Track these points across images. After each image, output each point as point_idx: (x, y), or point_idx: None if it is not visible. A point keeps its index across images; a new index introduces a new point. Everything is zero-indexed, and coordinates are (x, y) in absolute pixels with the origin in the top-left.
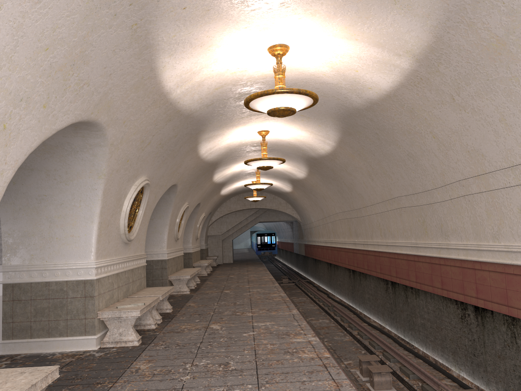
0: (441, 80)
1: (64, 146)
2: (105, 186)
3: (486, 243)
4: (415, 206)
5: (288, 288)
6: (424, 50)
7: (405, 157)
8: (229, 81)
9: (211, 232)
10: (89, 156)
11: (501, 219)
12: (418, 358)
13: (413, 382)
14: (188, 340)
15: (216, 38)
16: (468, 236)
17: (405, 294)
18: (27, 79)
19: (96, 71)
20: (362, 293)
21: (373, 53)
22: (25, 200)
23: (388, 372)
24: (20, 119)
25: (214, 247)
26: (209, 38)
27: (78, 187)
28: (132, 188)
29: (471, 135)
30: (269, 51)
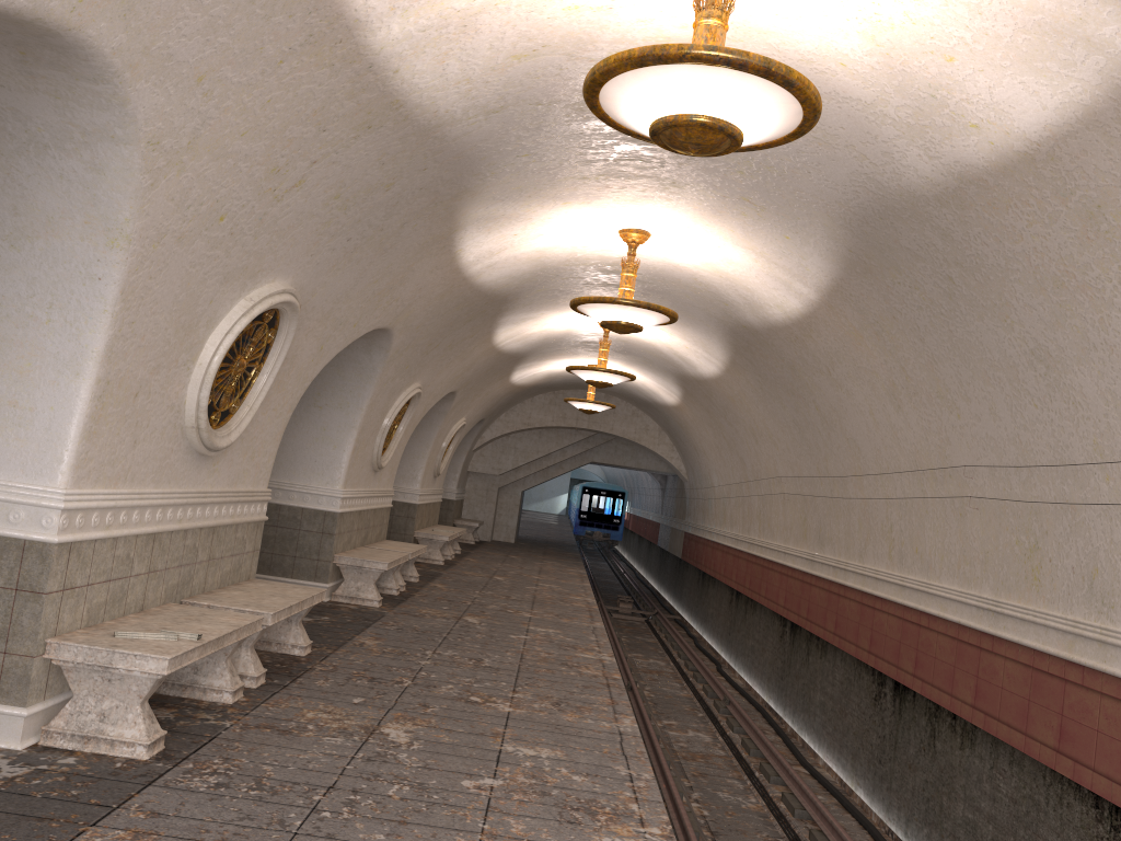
0: None
1: (6, 123)
2: (131, 276)
3: None
4: (1017, 501)
5: (627, 629)
6: None
7: (1023, 357)
8: (558, 38)
9: (478, 466)
10: (81, 169)
11: None
12: None
13: None
14: (298, 770)
15: None
16: None
17: (931, 727)
18: None
19: None
20: (807, 686)
21: None
22: None
23: None
24: None
25: (479, 500)
26: None
27: (48, 262)
28: (237, 306)
29: None
30: None
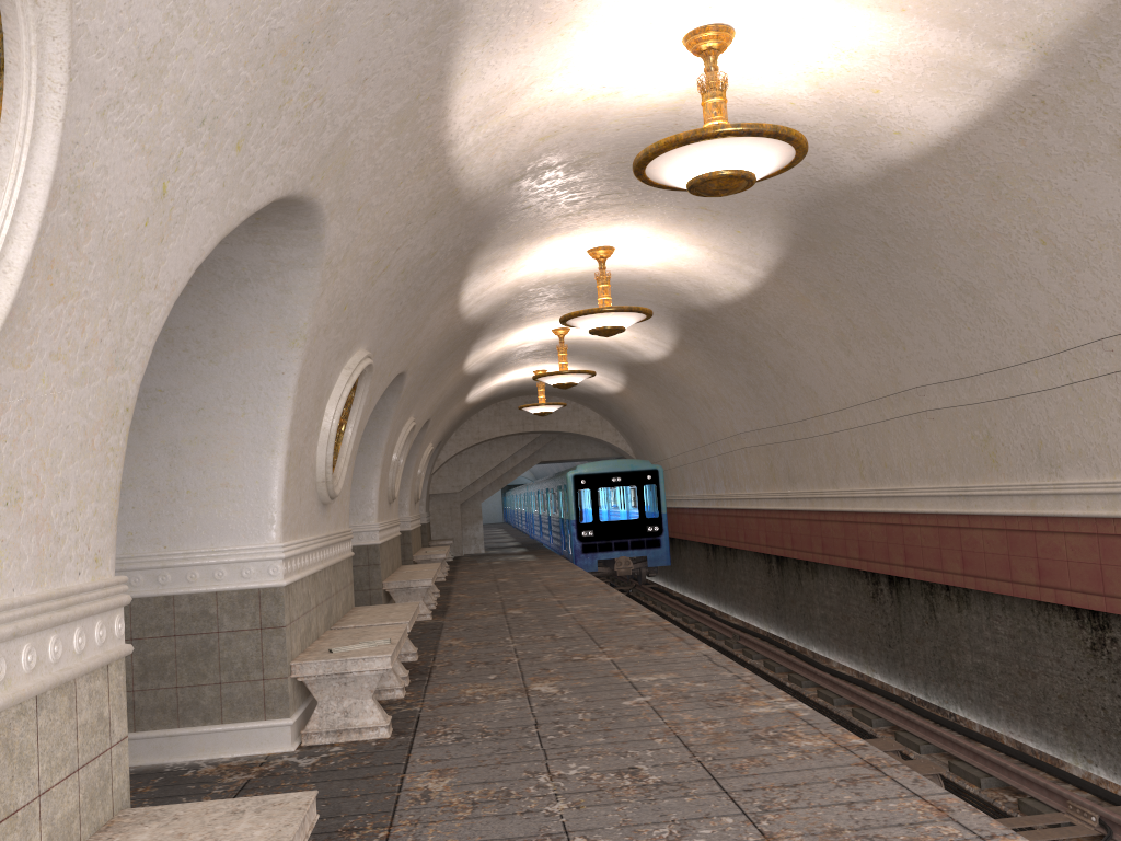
0: (1098, 102)
1: (217, 269)
2: (303, 366)
3: None
4: (966, 405)
5: None
6: (1072, 29)
7: (952, 293)
8: (575, 119)
9: (438, 488)
10: (273, 293)
11: None
12: (978, 742)
13: (992, 794)
14: (501, 720)
15: (587, 3)
16: (1118, 464)
17: (929, 603)
18: (222, 67)
19: (343, 67)
20: (805, 606)
21: (934, 44)
22: None
23: (936, 775)
24: (193, 174)
25: (445, 519)
26: (573, 3)
27: (241, 368)
28: (341, 375)
29: None
30: (688, 43)
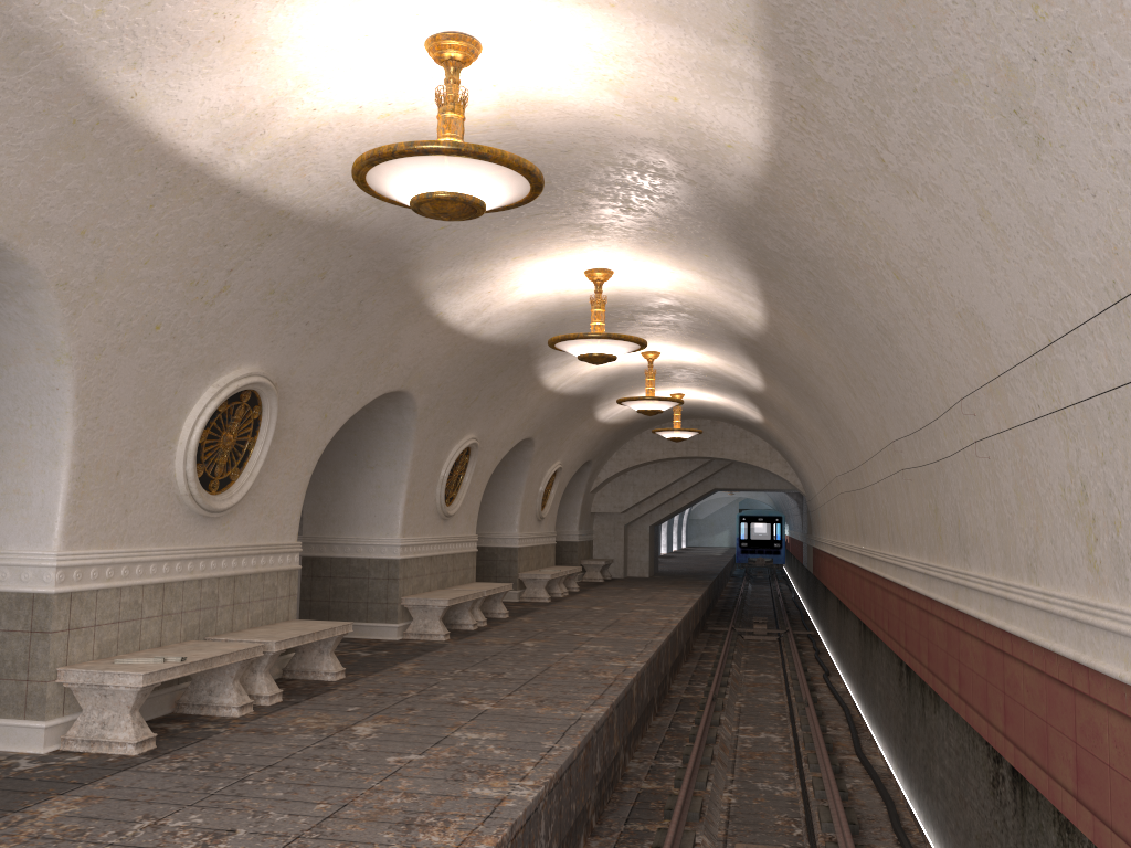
0: (837, 105)
1: None
2: (81, 383)
3: (1018, 582)
4: (922, 467)
5: (754, 648)
6: (760, 17)
7: (876, 334)
8: (392, 138)
9: (600, 507)
10: (21, 312)
11: (1038, 514)
12: None
13: None
14: (253, 756)
15: (250, 19)
16: (994, 558)
17: (922, 697)
18: None
19: None
20: (873, 679)
21: (673, 43)
22: None
23: None
24: None
25: (607, 539)
26: (229, 19)
27: (21, 382)
28: (206, 392)
29: (951, 267)
30: (429, 54)
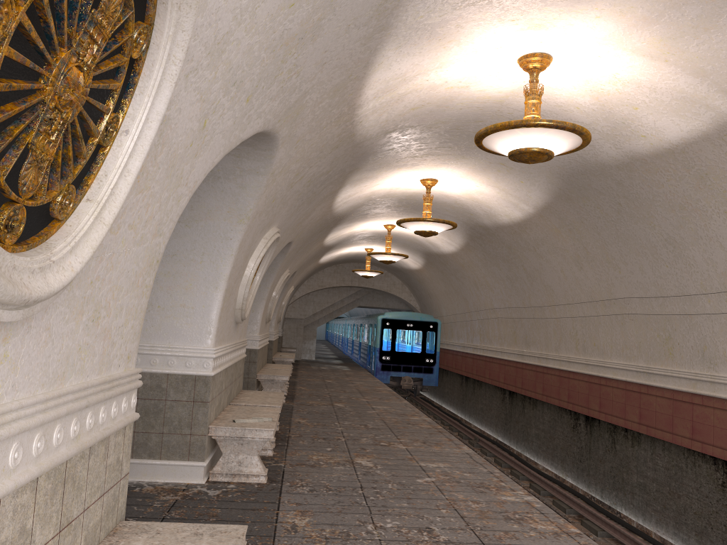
0: None
1: None
2: (244, 236)
3: None
4: (657, 315)
5: None
6: None
7: (660, 242)
8: (436, 99)
9: (291, 314)
10: (234, 187)
11: None
12: (635, 534)
13: None
14: (338, 481)
15: (465, 30)
16: None
17: (612, 438)
18: (253, 51)
19: (315, 55)
20: (525, 426)
21: (682, 85)
22: None
23: None
24: (221, 115)
25: (292, 335)
26: (457, 29)
27: (204, 232)
28: (260, 242)
29: None
30: (521, 62)
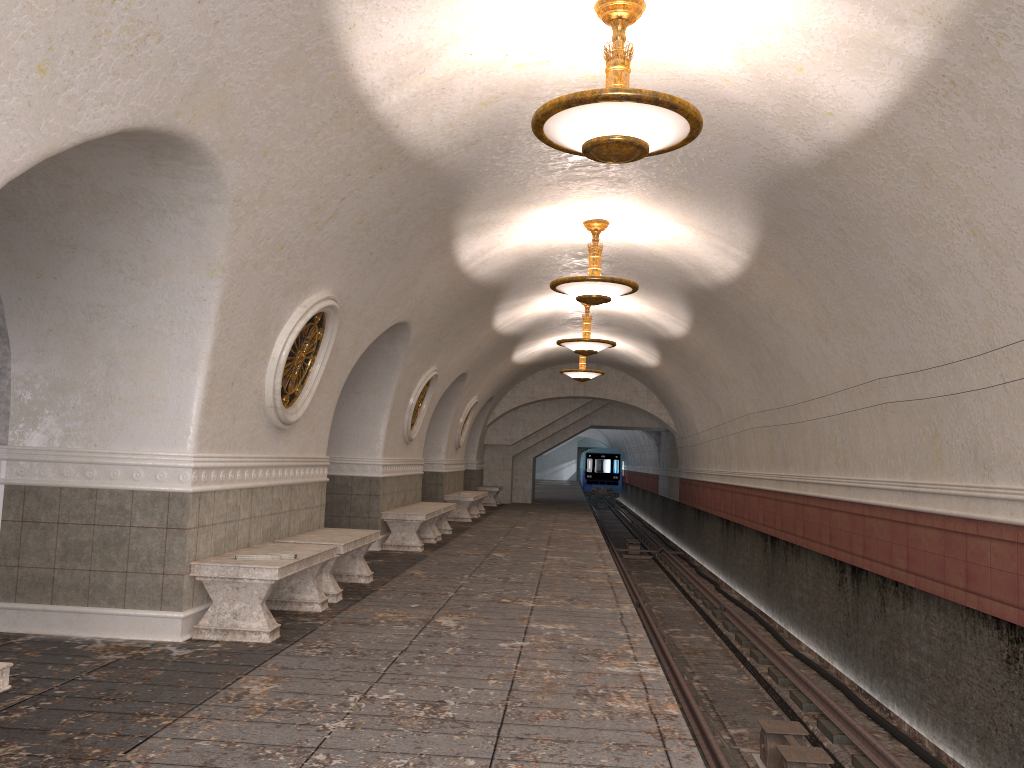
0: (1003, 83)
1: (137, 199)
2: (225, 295)
3: None
4: (919, 400)
5: (637, 565)
6: (965, 2)
7: (903, 284)
8: (512, 86)
9: (492, 439)
10: (189, 224)
11: None
12: (899, 741)
13: None
14: (378, 643)
15: None
16: None
17: (881, 596)
18: None
19: (177, 6)
20: (788, 587)
21: (841, 19)
22: (60, 314)
23: (824, 765)
24: None
25: (497, 468)
26: None
27: (168, 292)
28: (295, 312)
29: None
30: (598, 12)
